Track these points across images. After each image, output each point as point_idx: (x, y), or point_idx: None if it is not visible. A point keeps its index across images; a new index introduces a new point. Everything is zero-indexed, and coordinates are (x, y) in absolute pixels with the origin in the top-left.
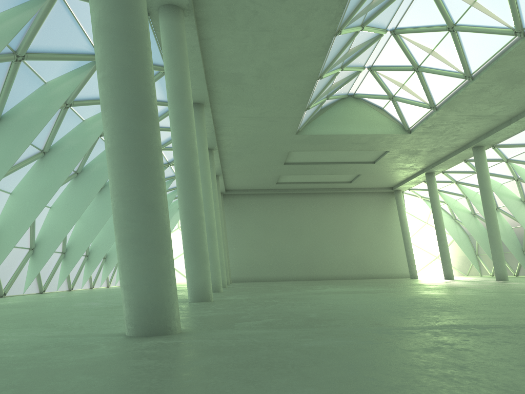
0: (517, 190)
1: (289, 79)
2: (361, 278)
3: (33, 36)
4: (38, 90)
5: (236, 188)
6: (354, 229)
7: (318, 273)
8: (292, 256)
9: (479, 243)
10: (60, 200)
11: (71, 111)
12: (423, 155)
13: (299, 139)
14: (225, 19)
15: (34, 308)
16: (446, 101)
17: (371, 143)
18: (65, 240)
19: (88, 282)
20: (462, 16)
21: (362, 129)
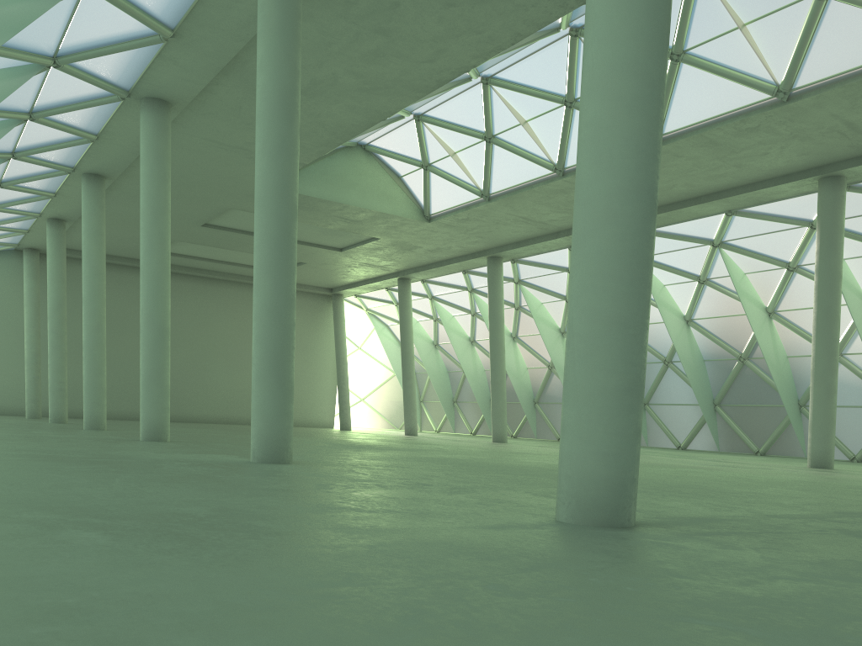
0: (511, 322)
1: (345, 108)
2: None
3: None
4: None
5: (72, 246)
6: None
7: (190, 410)
8: None
9: (435, 386)
10: None
11: None
12: (417, 254)
13: None
14: None
15: (5, 466)
16: (509, 193)
17: (367, 223)
18: None
19: None
20: None
21: (367, 201)
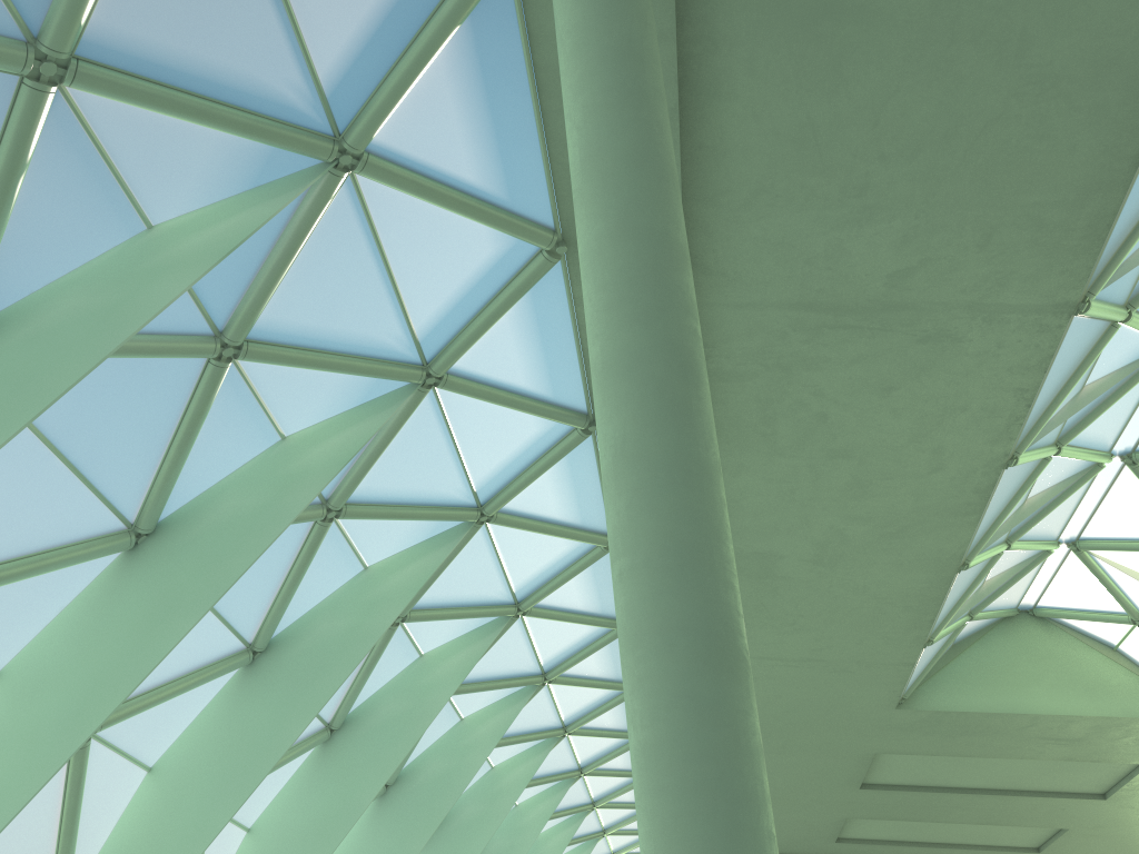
0: None
1: (888, 567)
2: None
3: (367, 468)
4: (350, 582)
5: None
6: None
7: None
8: None
9: None
10: None
11: (401, 633)
12: None
13: (904, 722)
14: (753, 431)
15: None
16: None
17: (1097, 740)
18: None
19: None
20: None
21: (1068, 701)
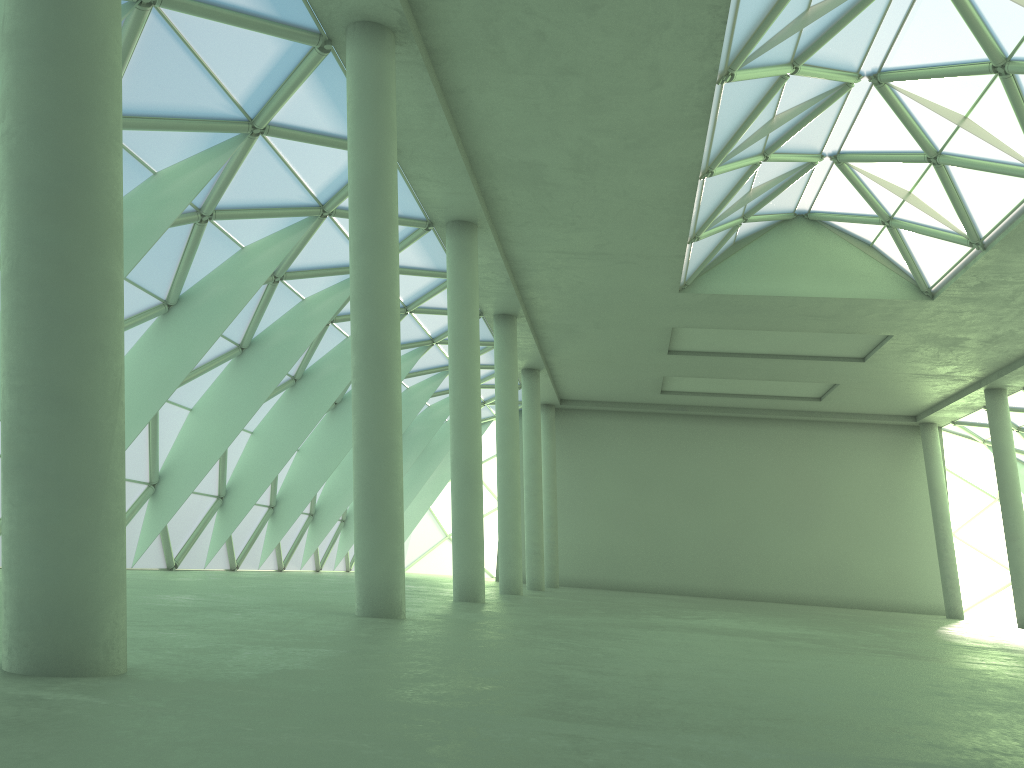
0: None
1: (640, 175)
2: (838, 605)
3: None
4: (142, 186)
5: (580, 396)
6: (827, 499)
7: (745, 585)
8: (691, 545)
9: None
10: (208, 398)
11: (215, 229)
12: (973, 349)
13: (689, 303)
14: (483, 50)
15: None
16: (1004, 231)
17: (848, 317)
18: (224, 474)
19: (274, 558)
20: (1023, 40)
21: (823, 286)
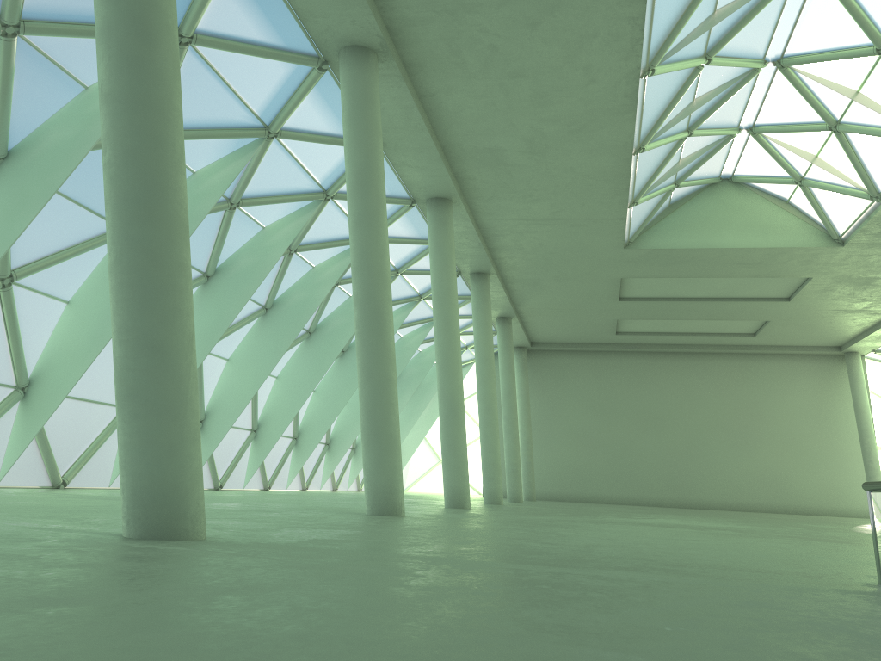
0: None
1: (583, 154)
2: (779, 511)
3: None
4: None
5: (547, 339)
6: (765, 421)
7: (696, 496)
8: (648, 463)
9: None
10: (241, 349)
11: (241, 214)
12: None
13: (633, 257)
14: (448, 62)
15: None
16: None
17: (771, 263)
18: (256, 412)
19: (298, 480)
20: None
21: (747, 238)
